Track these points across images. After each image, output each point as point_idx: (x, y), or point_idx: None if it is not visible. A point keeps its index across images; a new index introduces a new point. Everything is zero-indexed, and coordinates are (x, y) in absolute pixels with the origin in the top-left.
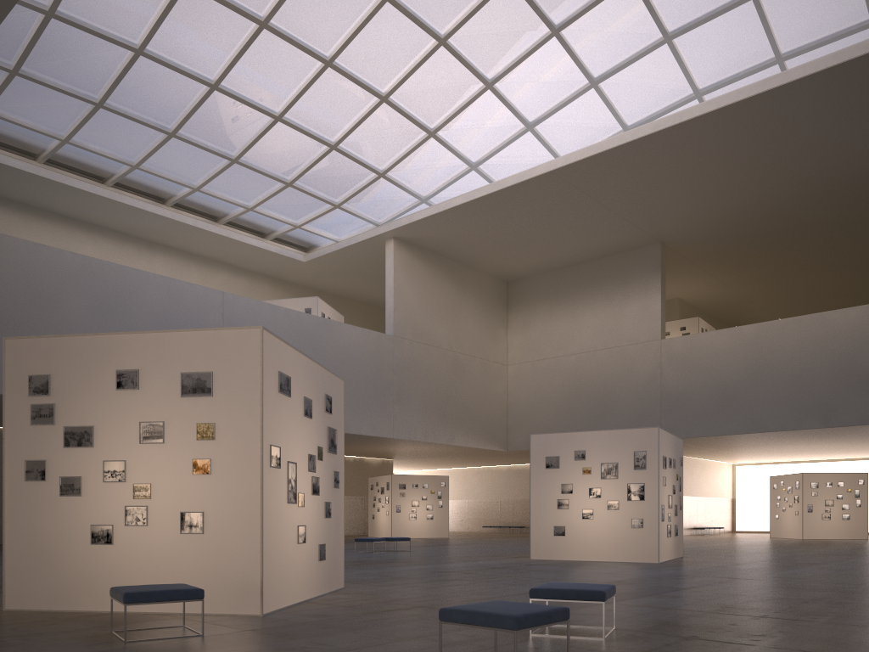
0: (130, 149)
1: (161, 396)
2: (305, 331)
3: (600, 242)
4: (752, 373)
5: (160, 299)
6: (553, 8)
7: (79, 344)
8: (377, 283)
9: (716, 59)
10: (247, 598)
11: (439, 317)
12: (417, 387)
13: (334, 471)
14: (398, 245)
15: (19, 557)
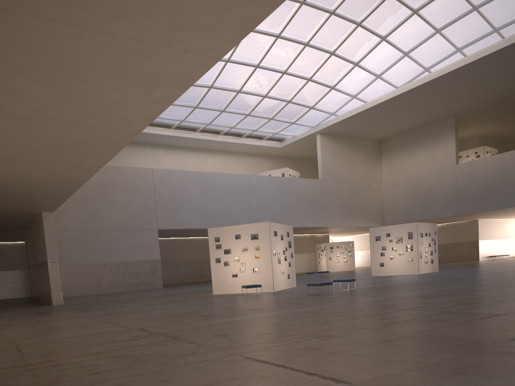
0: (206, 118)
1: (246, 240)
2: (282, 185)
3: (422, 119)
4: (501, 178)
5: (224, 182)
6: (381, 30)
7: (225, 228)
8: (315, 150)
9: (464, 34)
10: (270, 288)
11: (344, 166)
12: (335, 201)
13: (291, 253)
14: (322, 136)
15: (215, 281)
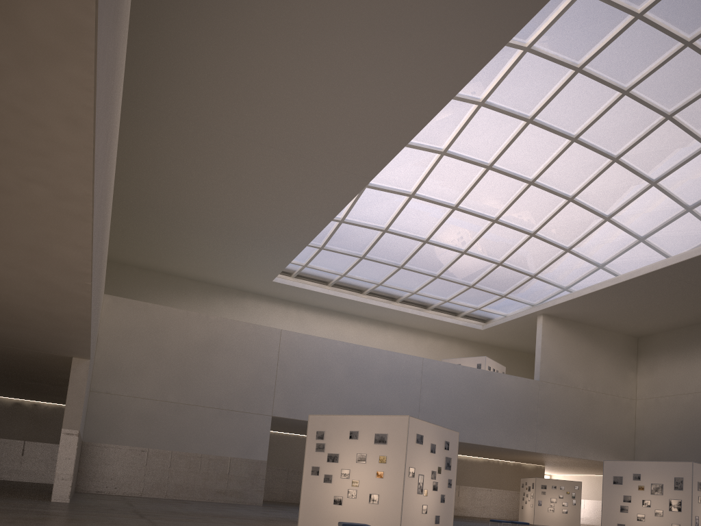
0: (377, 276)
1: (366, 442)
2: (474, 379)
3: None
4: None
5: (385, 364)
6: (650, 171)
7: (336, 418)
8: (535, 341)
9: None
10: None
11: (576, 366)
12: (557, 416)
13: (448, 479)
14: (546, 319)
15: (305, 507)
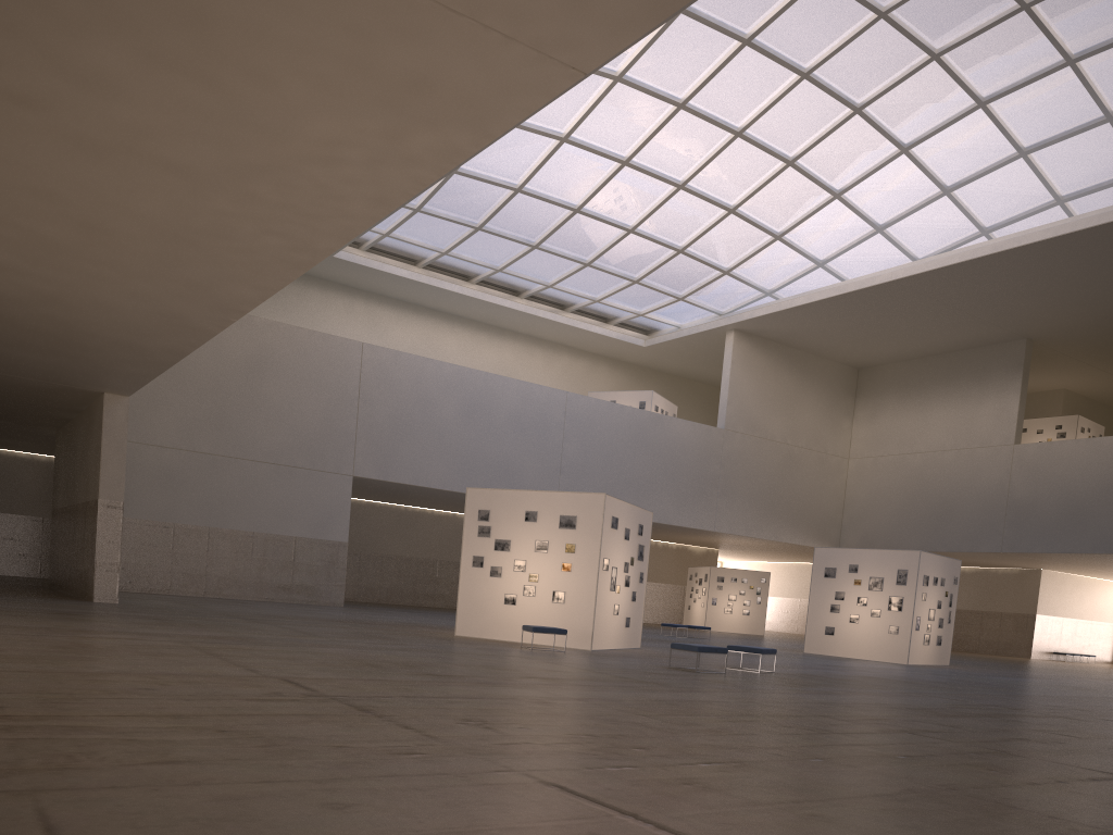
0: (497, 257)
1: (548, 526)
2: (637, 426)
3: (956, 337)
4: (1106, 489)
5: (514, 400)
6: (902, 131)
7: (506, 494)
8: (717, 366)
9: (1077, 170)
10: (584, 640)
11: (775, 409)
12: (744, 481)
13: (640, 572)
14: (738, 337)
15: (465, 607)
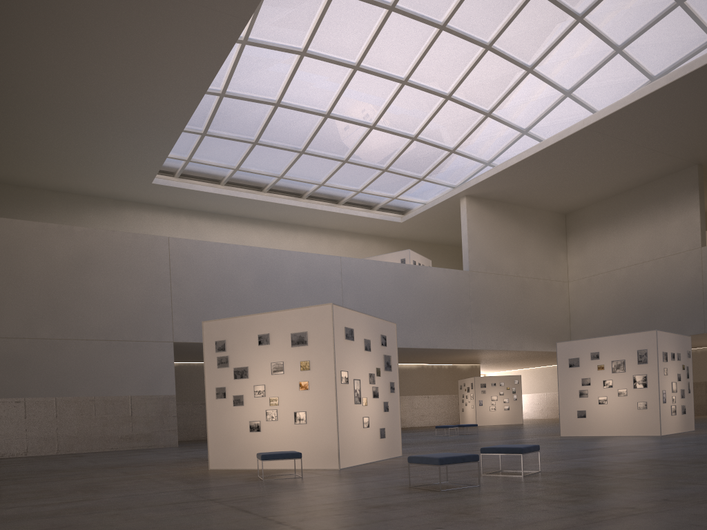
0: (276, 166)
1: (281, 347)
2: (400, 276)
3: (640, 172)
4: None
5: (299, 268)
6: (576, 2)
7: (239, 321)
8: (458, 230)
9: None
10: (331, 460)
11: (506, 252)
12: (490, 308)
13: (390, 382)
14: (469, 201)
15: (215, 440)
